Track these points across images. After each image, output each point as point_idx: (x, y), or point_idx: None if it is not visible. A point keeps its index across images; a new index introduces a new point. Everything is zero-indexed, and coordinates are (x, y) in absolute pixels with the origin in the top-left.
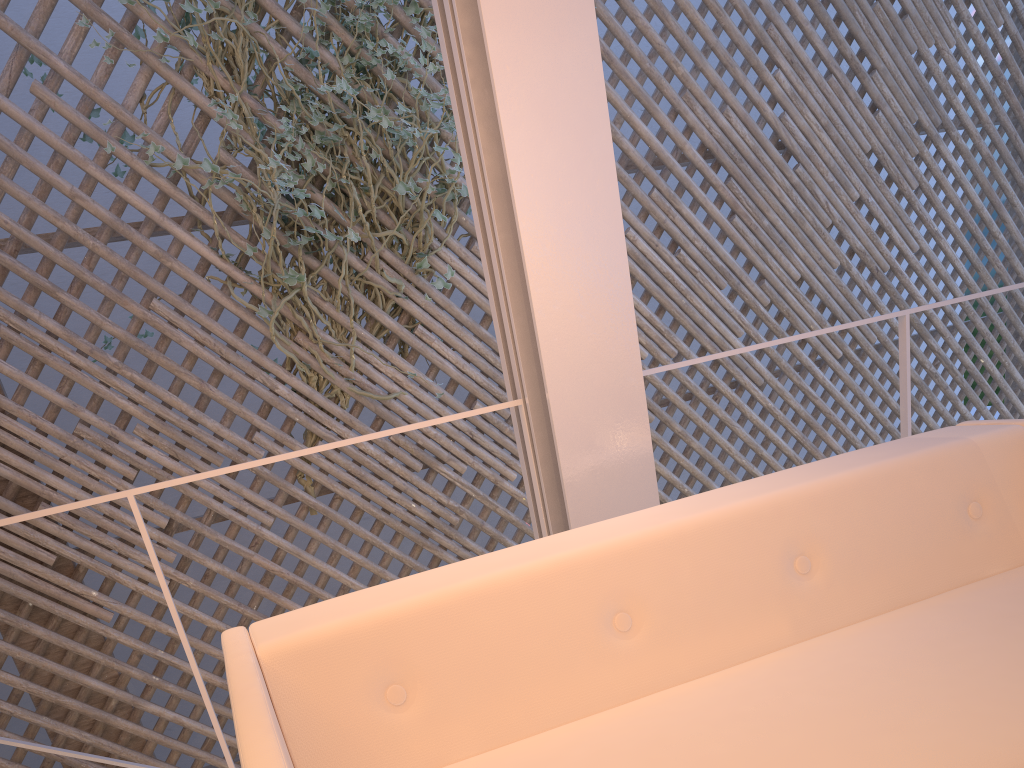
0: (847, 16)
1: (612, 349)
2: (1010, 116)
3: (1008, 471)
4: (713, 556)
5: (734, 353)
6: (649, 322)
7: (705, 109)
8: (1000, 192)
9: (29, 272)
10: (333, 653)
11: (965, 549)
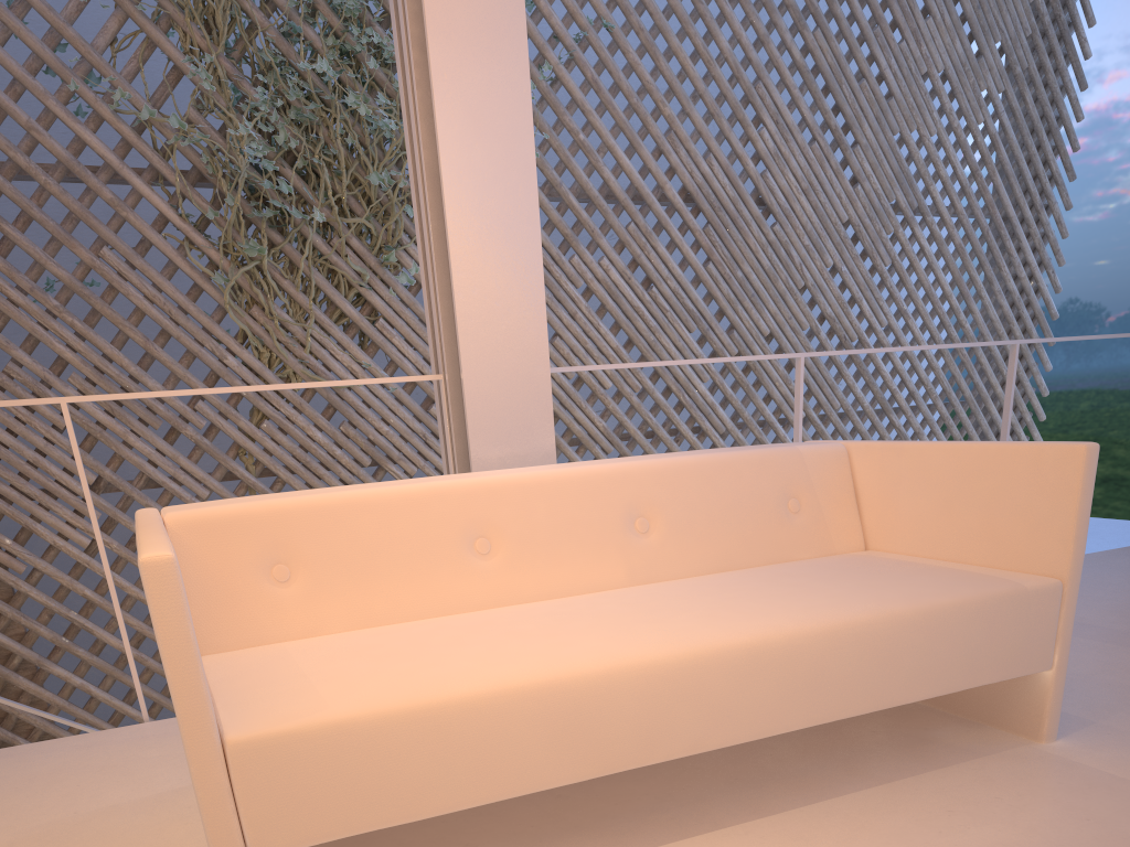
0: (834, 88)
1: (523, 339)
2: (985, 211)
3: (825, 478)
4: (565, 504)
5: (642, 365)
6: (616, 353)
7: (689, 153)
8: (970, 283)
9: None
10: (230, 529)
11: (781, 535)
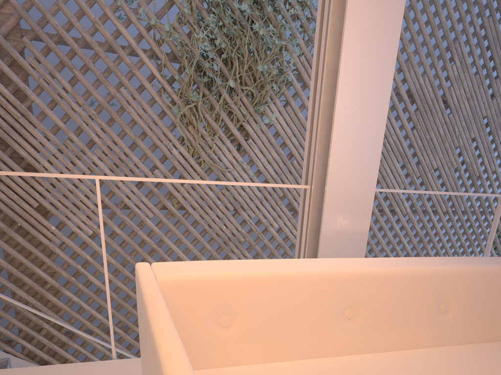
0: (492, 48)
1: (364, 172)
2: None
3: None
4: (402, 291)
5: (418, 192)
6: None
7: (415, 73)
8: None
9: (62, 54)
10: (197, 290)
11: None
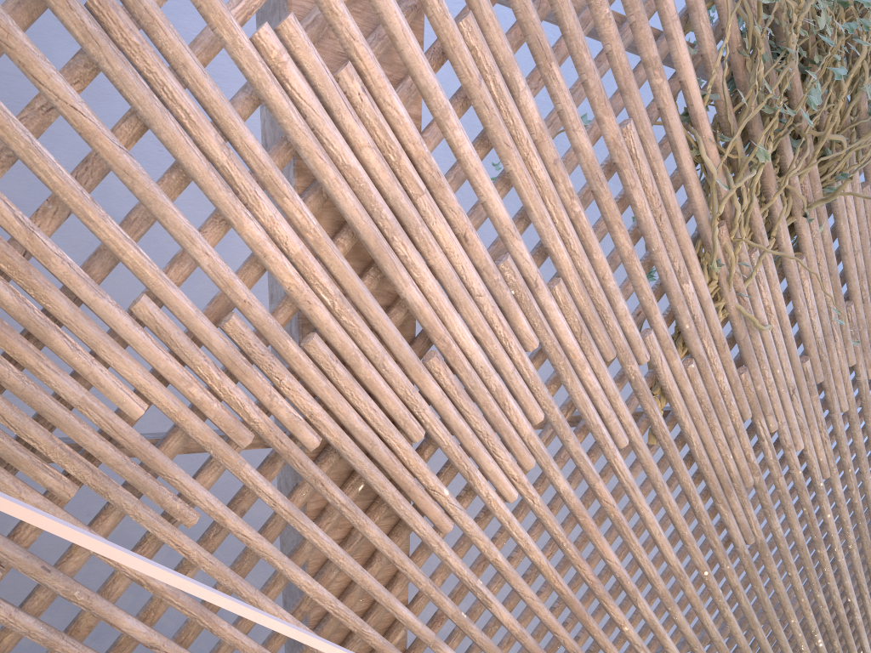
0: None
1: None
2: None
3: None
4: None
5: None
6: None
7: None
8: None
9: (536, 18)
10: None
11: None
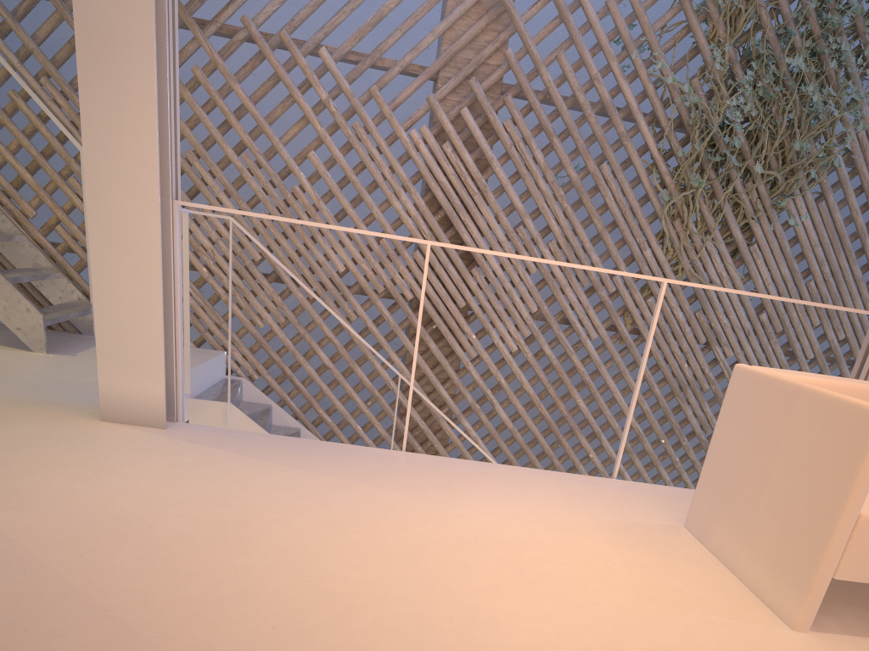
0: None
1: None
2: None
3: None
4: None
5: None
6: None
7: None
8: None
9: (545, 118)
10: None
11: None
